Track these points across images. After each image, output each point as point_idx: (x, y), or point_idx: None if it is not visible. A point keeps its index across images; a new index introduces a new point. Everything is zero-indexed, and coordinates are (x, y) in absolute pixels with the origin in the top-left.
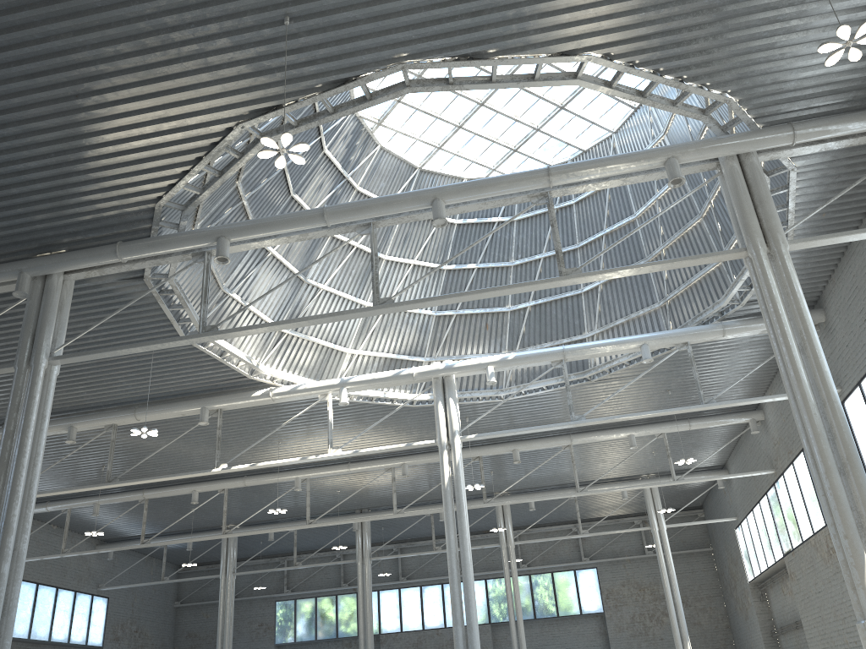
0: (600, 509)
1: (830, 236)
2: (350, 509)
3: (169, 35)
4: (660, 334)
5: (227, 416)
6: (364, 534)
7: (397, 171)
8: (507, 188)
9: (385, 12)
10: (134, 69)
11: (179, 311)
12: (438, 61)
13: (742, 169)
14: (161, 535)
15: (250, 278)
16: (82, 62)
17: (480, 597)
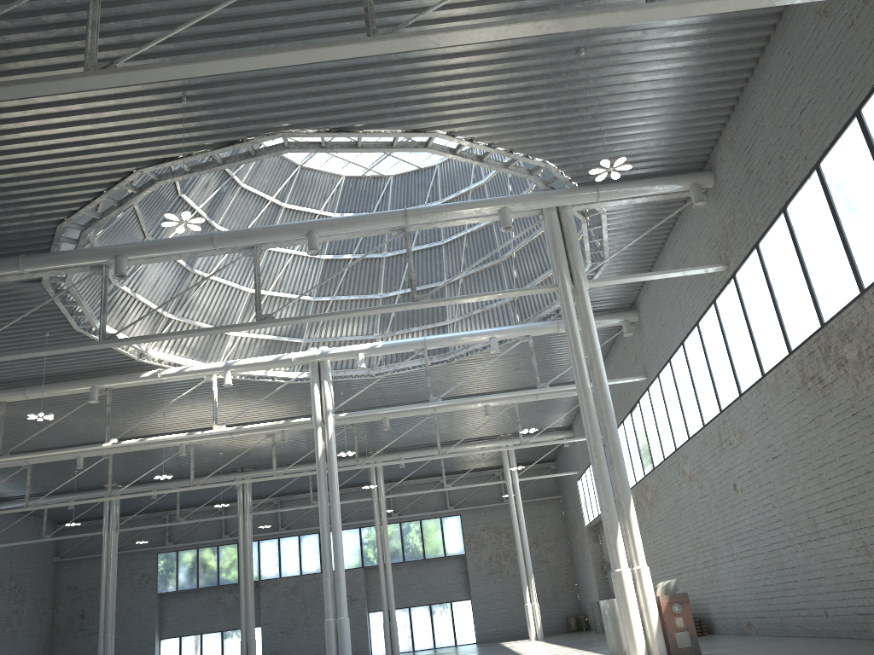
0: (465, 464)
1: (620, 278)
2: (232, 468)
3: (79, 105)
4: (506, 328)
5: (115, 391)
6: (246, 491)
7: (280, 168)
8: (371, 225)
9: (268, 96)
10: (45, 127)
11: (73, 306)
12: (312, 131)
13: (560, 218)
14: (41, 495)
15: (140, 271)
16: None
17: (355, 543)
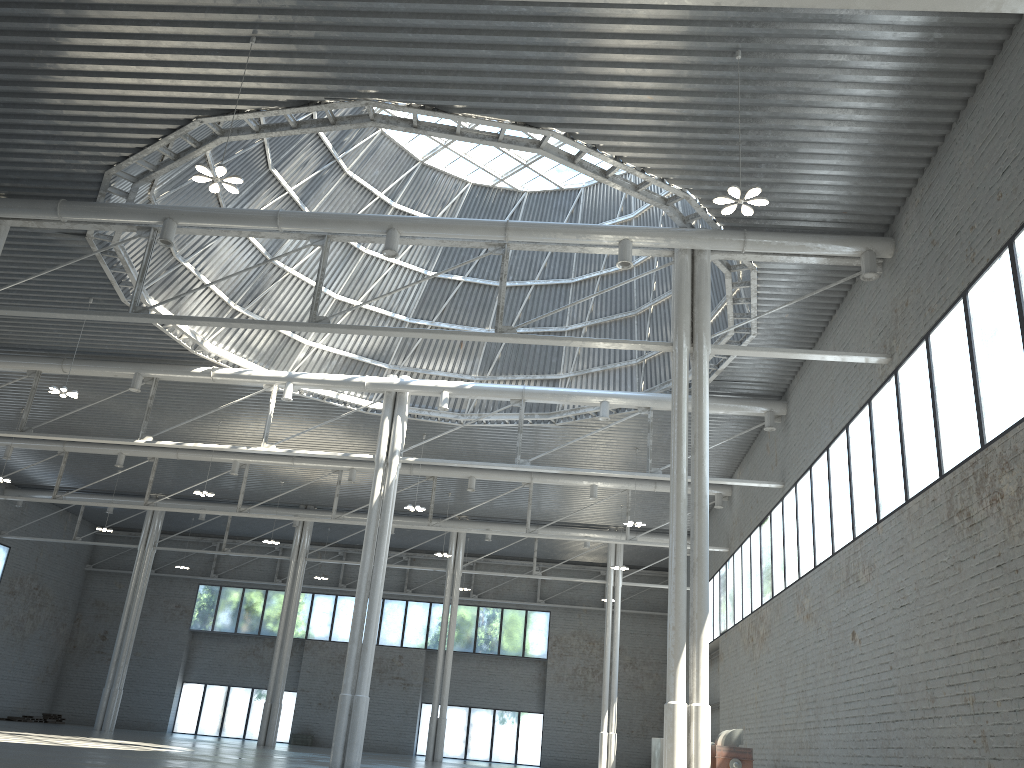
0: (566, 553)
1: (752, 349)
2: (294, 503)
3: (133, 28)
4: (623, 394)
5: (165, 384)
6: (305, 532)
7: (396, 160)
8: (464, 233)
9: (352, 52)
10: (94, 48)
11: (122, 273)
12: (403, 104)
13: (693, 264)
14: (80, 491)
15: (209, 249)
16: (42, 30)
17: (421, 619)
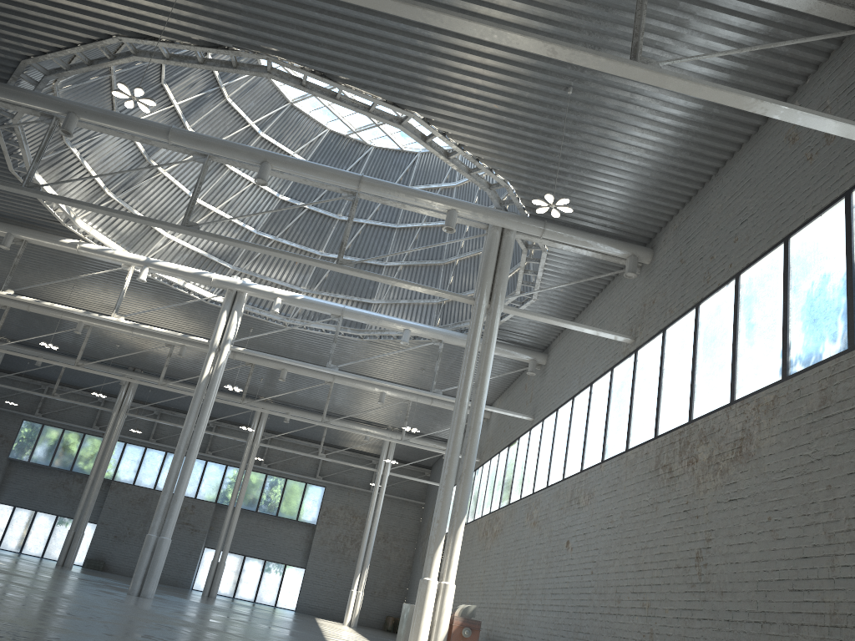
0: (348, 441)
1: (534, 314)
2: (124, 365)
3: None
4: (423, 326)
5: (32, 247)
6: (129, 391)
7: (270, 98)
8: (325, 178)
9: (265, 15)
10: None
11: (15, 147)
12: (298, 66)
13: (501, 239)
14: None
15: (95, 140)
16: None
17: (216, 478)
